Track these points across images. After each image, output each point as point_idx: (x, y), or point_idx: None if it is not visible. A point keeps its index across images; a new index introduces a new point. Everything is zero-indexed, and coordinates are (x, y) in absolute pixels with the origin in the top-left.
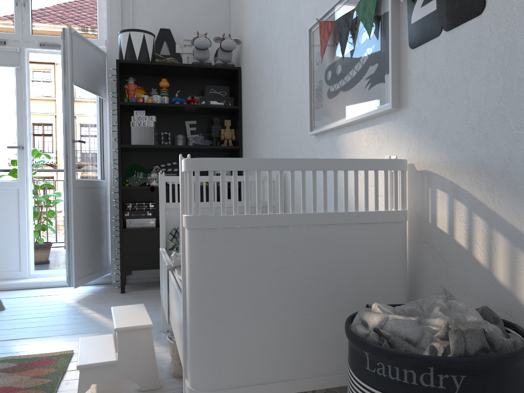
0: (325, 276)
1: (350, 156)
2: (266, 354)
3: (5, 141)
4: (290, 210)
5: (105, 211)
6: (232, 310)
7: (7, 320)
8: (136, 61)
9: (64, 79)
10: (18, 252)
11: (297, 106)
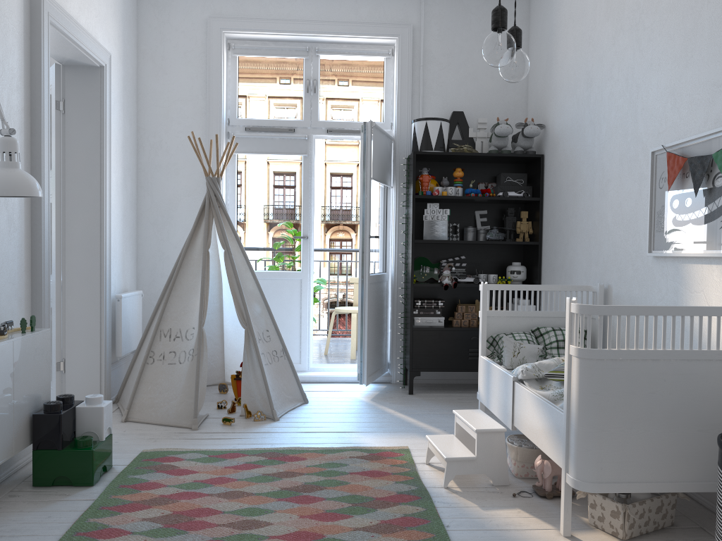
0: (688, 401)
1: (697, 286)
2: (637, 459)
3: (290, 230)
4: (614, 324)
5: (385, 306)
6: (612, 423)
7: (320, 413)
8: (433, 152)
9: (363, 174)
10: (299, 344)
11: (629, 221)
